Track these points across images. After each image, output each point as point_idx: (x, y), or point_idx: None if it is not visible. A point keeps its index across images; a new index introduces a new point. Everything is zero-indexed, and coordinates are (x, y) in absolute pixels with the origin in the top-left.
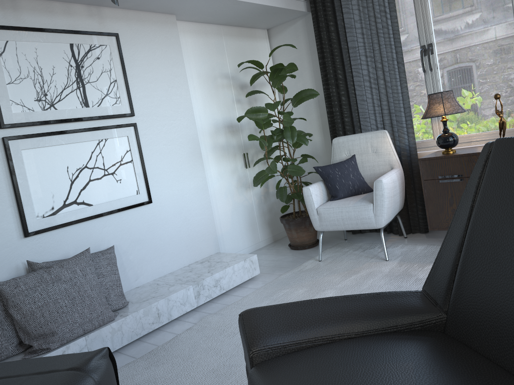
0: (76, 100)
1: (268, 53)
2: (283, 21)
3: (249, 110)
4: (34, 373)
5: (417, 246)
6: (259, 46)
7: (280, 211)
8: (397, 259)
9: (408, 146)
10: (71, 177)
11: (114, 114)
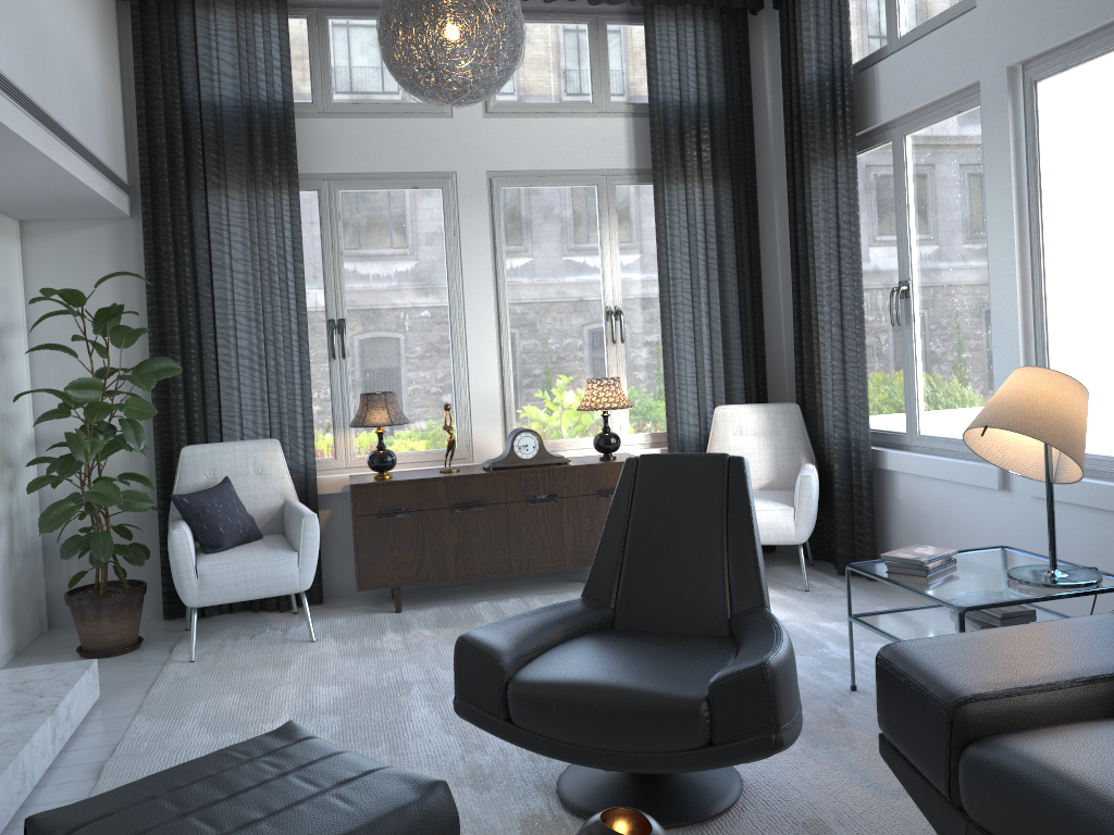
0: None
1: (19, 268)
2: (69, 218)
3: (75, 382)
4: (252, 759)
5: (334, 620)
6: (9, 252)
7: (68, 584)
8: (328, 638)
9: (303, 467)
10: None
11: None
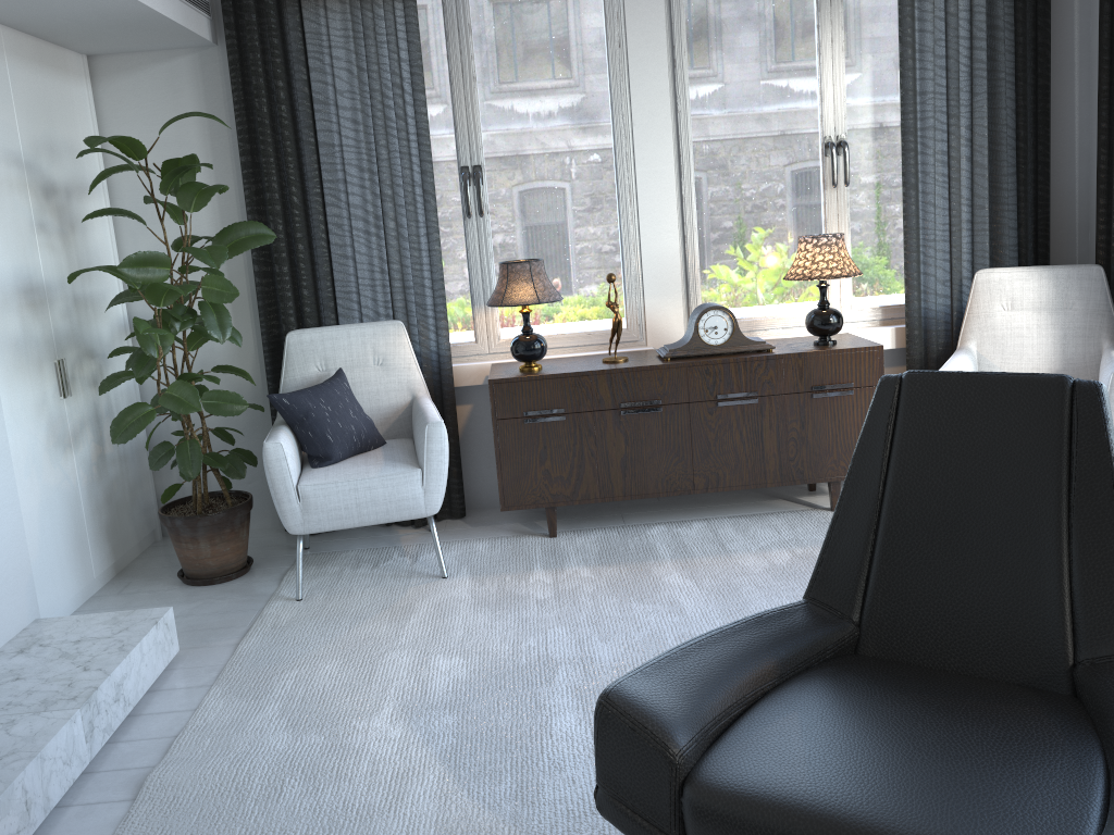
0: None
1: (91, 115)
2: (142, 48)
3: (131, 257)
4: None
5: (475, 544)
6: (74, 95)
7: (161, 499)
8: (463, 573)
9: (436, 354)
10: None
11: None
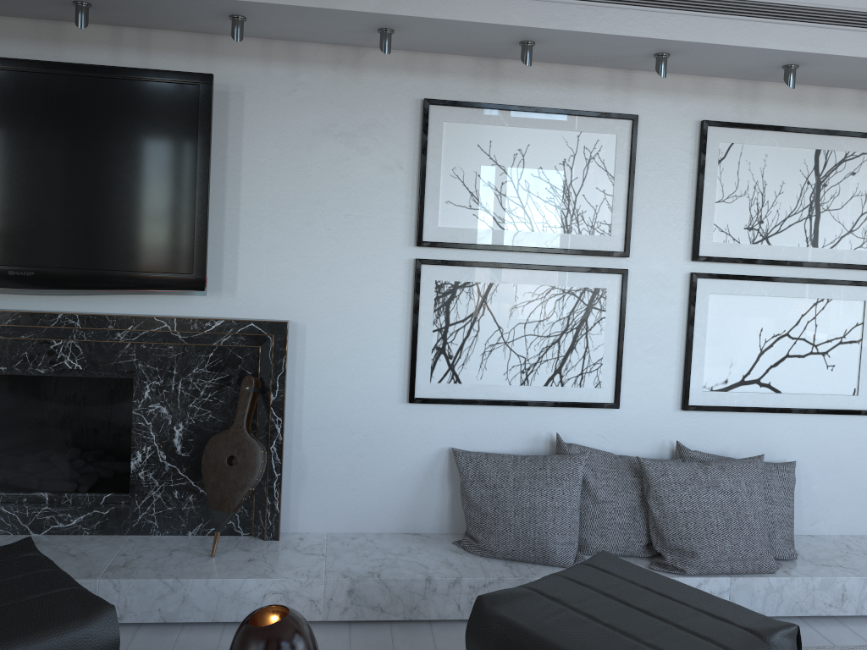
0: (801, 234)
1: None
2: None
3: None
4: (701, 610)
5: None
6: None
7: None
8: None
9: None
10: (761, 345)
11: (853, 263)
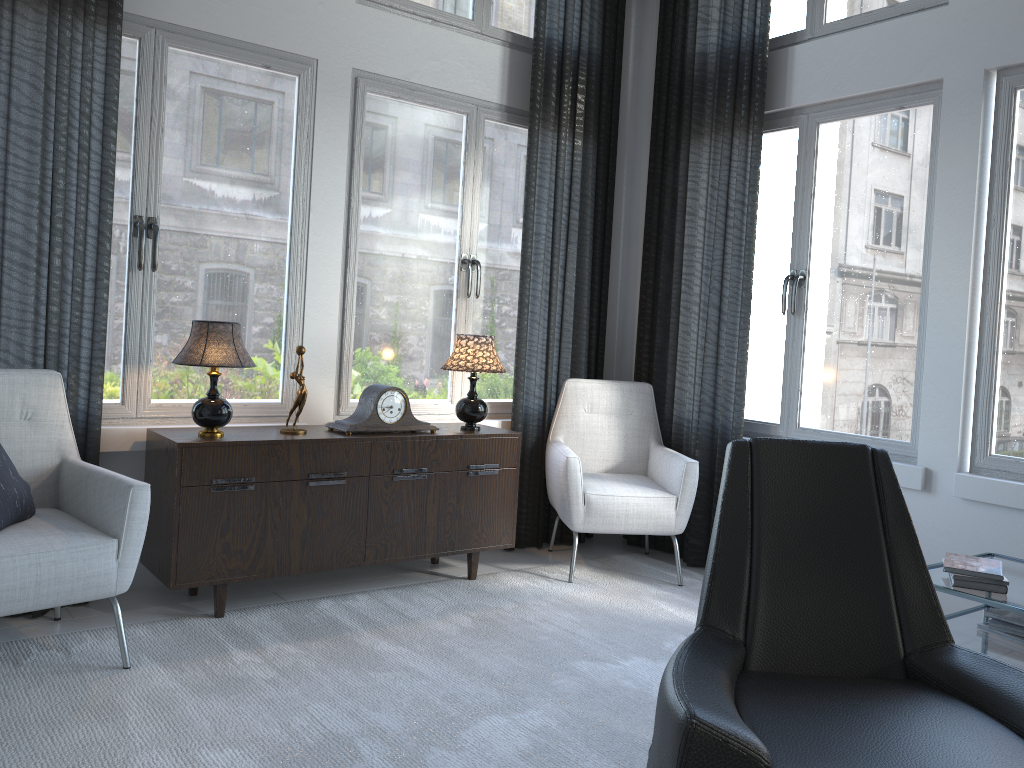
0: None
1: None
2: None
3: None
4: None
5: (132, 630)
6: None
7: None
8: (147, 661)
9: (83, 413)
10: None
11: None
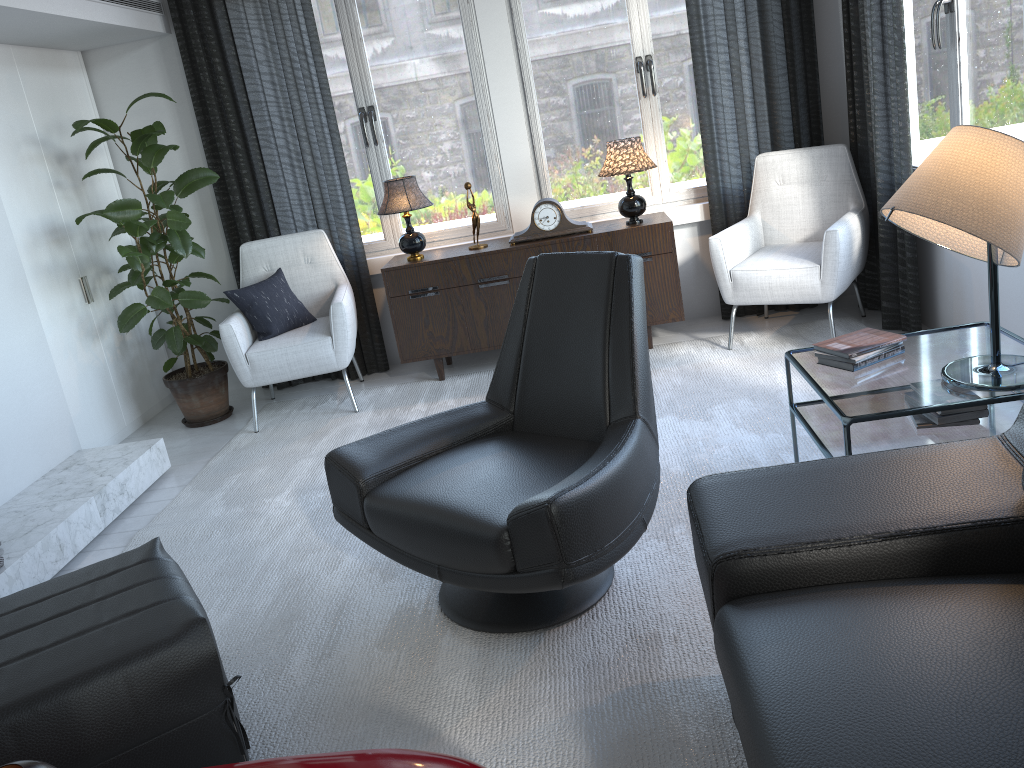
0: None
1: (89, 96)
2: (118, 43)
3: (111, 205)
4: (92, 581)
5: (386, 388)
6: (74, 83)
7: (163, 369)
8: (370, 408)
9: (354, 251)
10: None
11: None
